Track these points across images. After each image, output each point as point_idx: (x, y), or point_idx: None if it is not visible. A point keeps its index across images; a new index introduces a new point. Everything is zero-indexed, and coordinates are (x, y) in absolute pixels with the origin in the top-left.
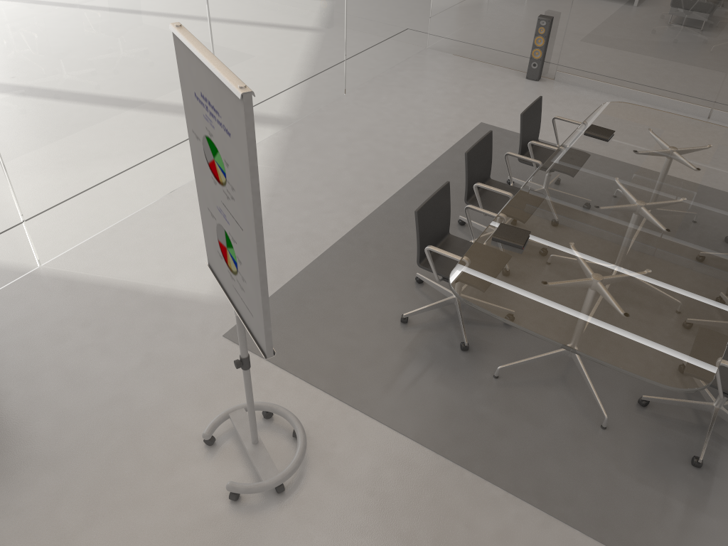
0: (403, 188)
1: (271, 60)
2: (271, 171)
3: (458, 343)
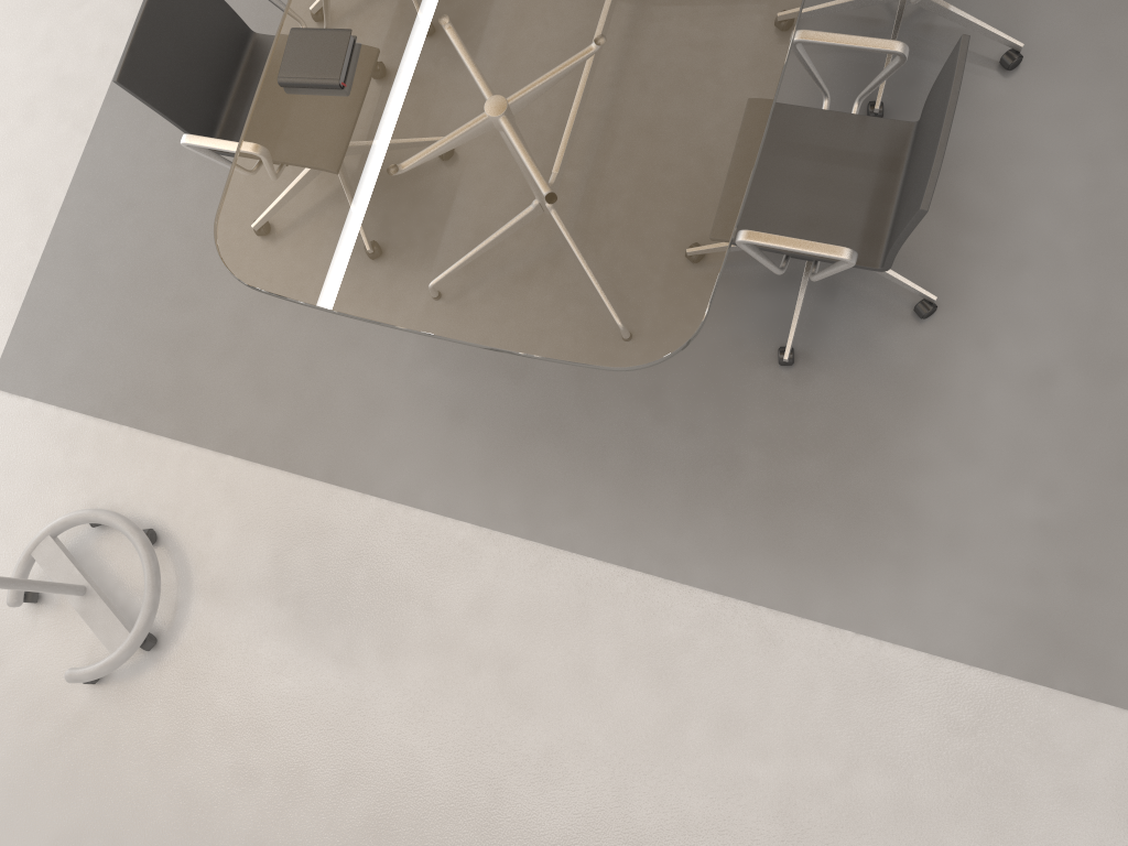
0: None
1: None
2: None
3: None
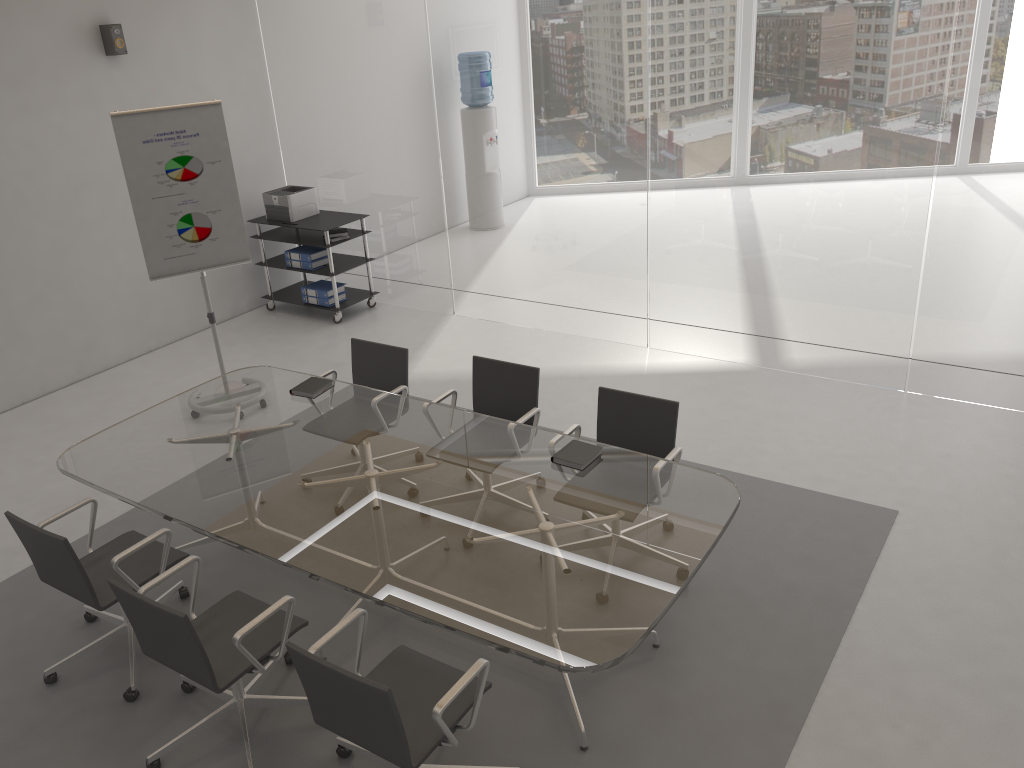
0: None
1: (739, 269)
2: (634, 370)
3: None
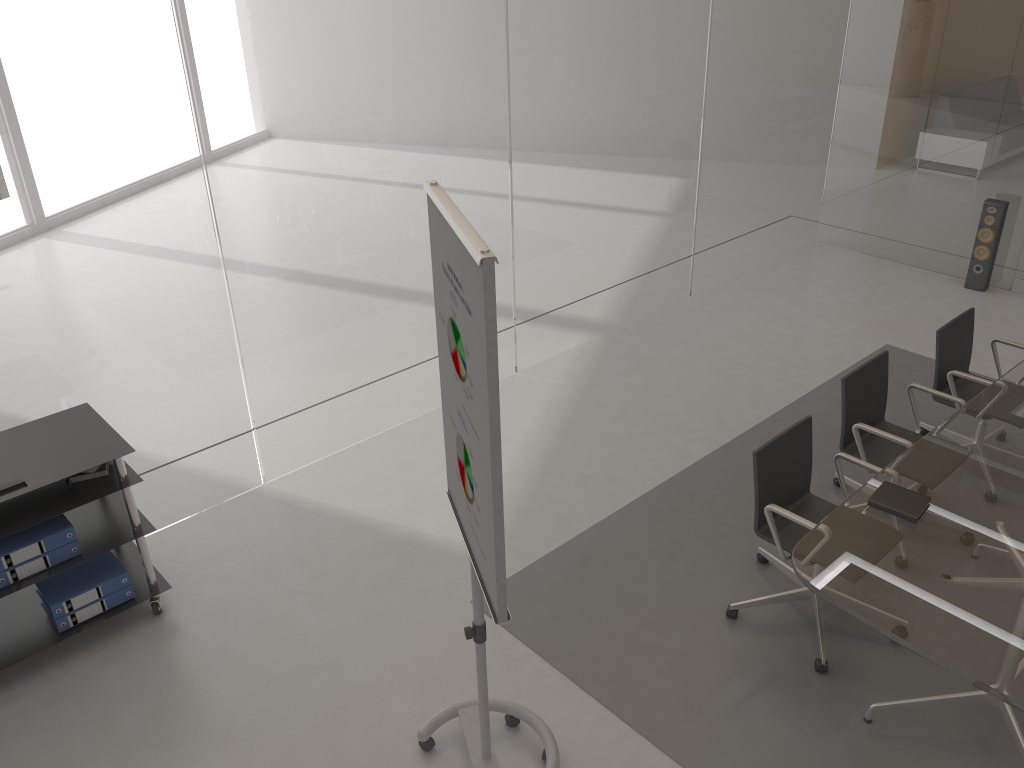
0: (756, 427)
1: (589, 246)
2: (572, 390)
3: (811, 660)
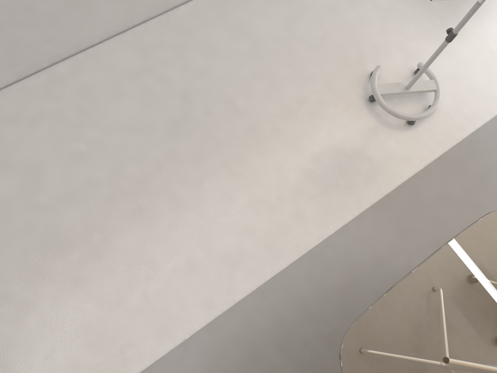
0: None
1: None
2: None
3: None
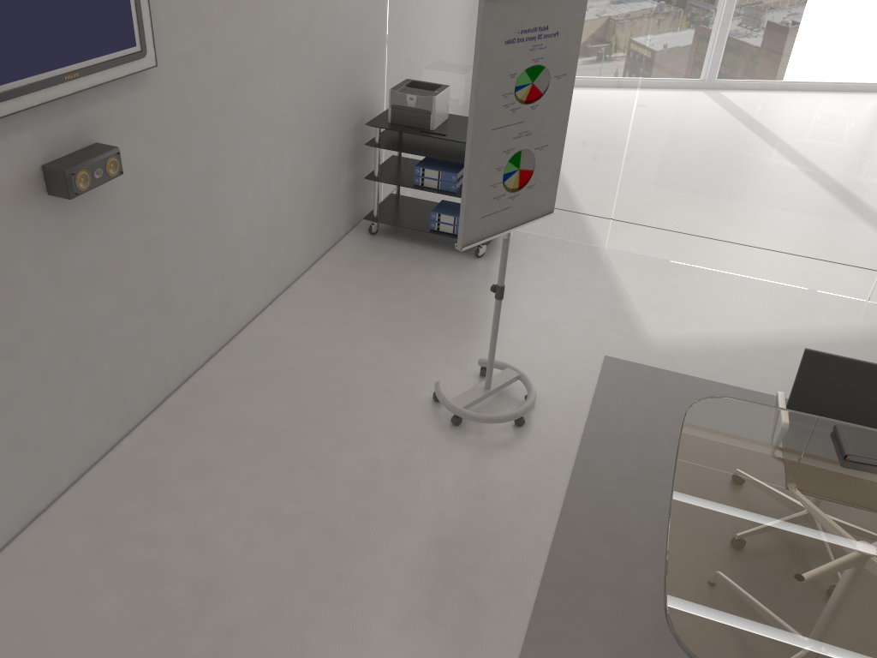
0: None
1: None
2: None
3: None
